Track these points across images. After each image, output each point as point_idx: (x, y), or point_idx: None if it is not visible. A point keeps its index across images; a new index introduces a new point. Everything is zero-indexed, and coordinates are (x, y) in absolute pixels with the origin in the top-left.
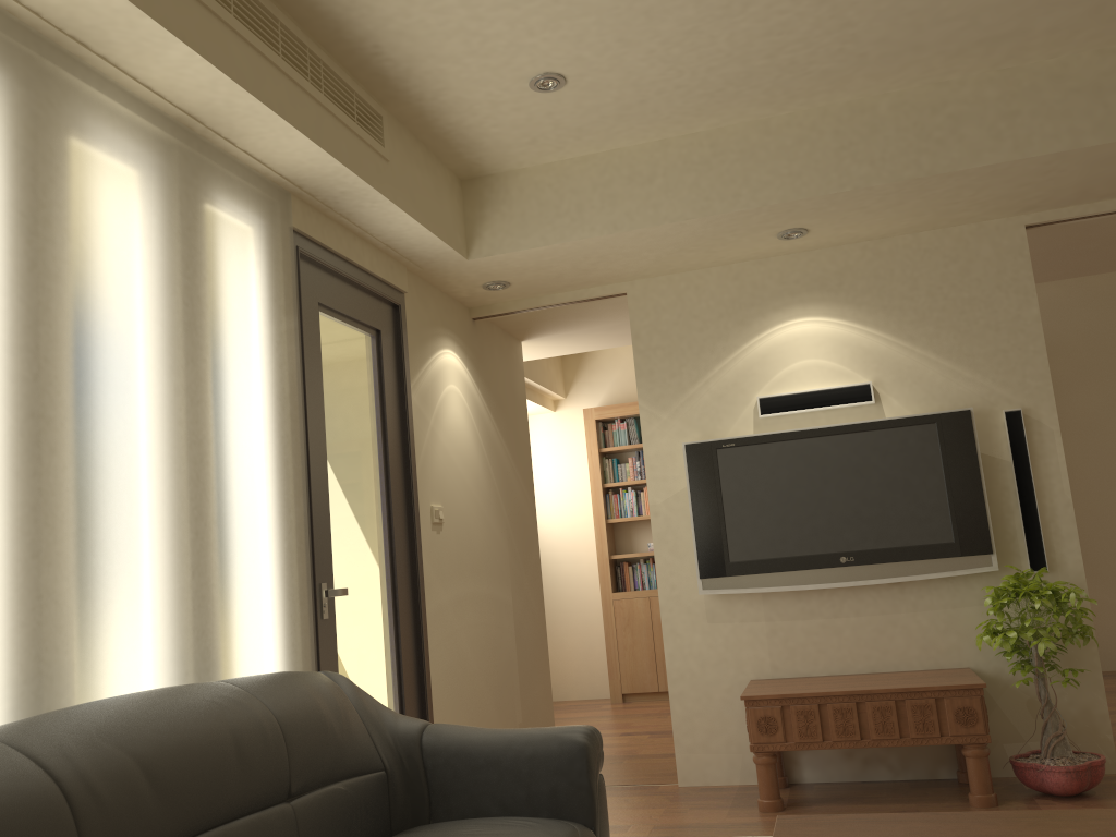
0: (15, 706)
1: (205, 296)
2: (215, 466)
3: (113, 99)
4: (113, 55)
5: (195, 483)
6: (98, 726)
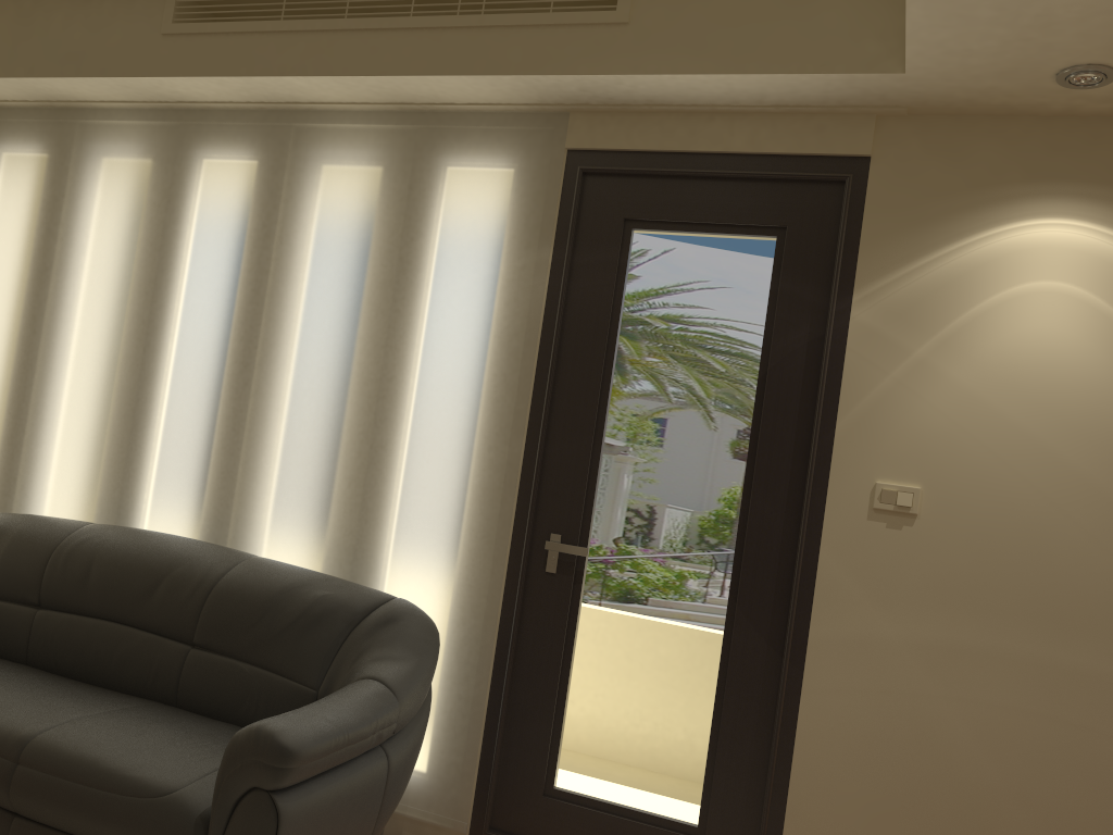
0: (197, 531)
1: (408, 255)
2: (391, 400)
3: (338, 125)
4: (308, 99)
5: (366, 413)
6: (113, 538)
